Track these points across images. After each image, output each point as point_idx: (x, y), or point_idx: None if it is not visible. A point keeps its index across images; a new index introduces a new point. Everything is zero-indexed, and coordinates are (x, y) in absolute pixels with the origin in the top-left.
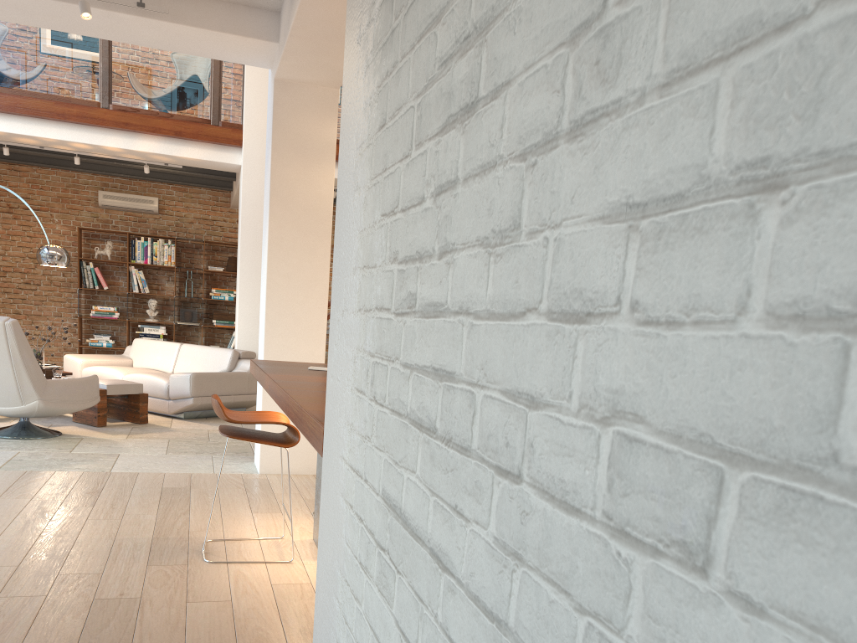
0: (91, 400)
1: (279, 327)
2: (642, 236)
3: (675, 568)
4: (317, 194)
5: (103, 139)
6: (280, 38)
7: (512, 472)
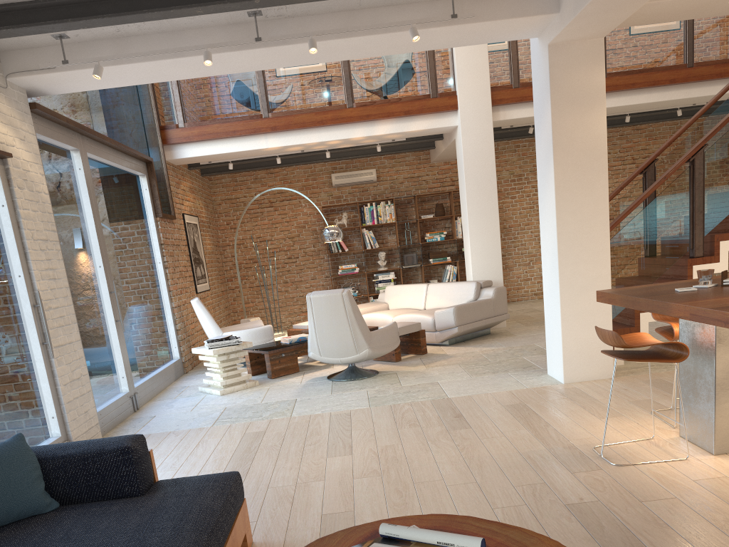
0: (396, 342)
1: (569, 258)
2: None
3: None
4: (592, 135)
5: (351, 132)
6: (564, 8)
7: None
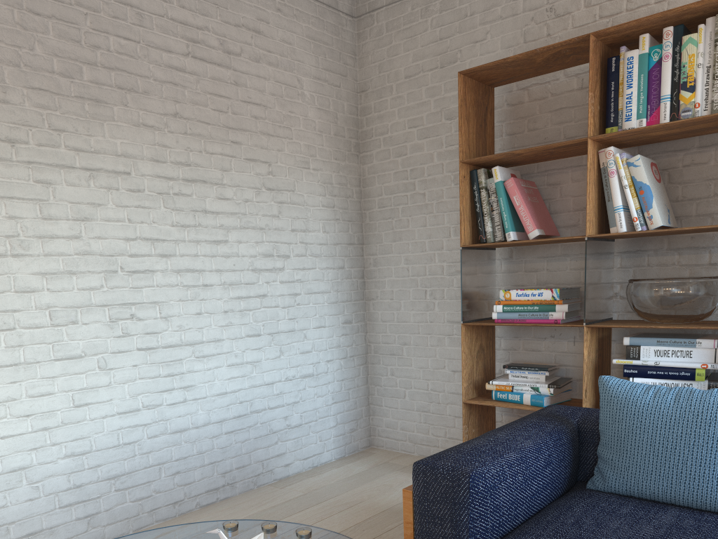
0: None
1: None
2: (47, 278)
3: (72, 325)
4: None
5: None
6: None
7: (10, 328)
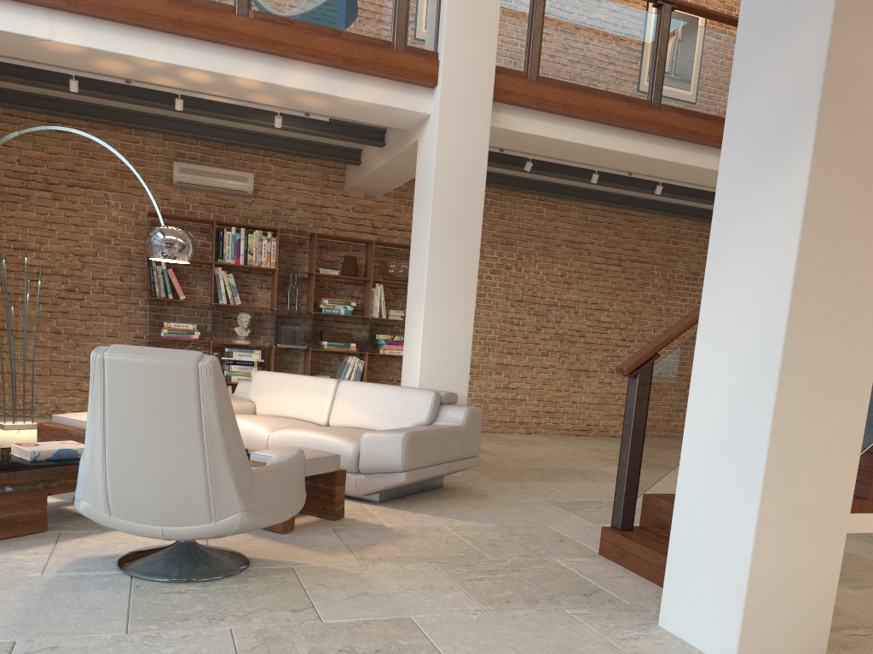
0: (301, 497)
1: (801, 376)
2: None
3: None
4: None
5: (236, 65)
6: None
7: None
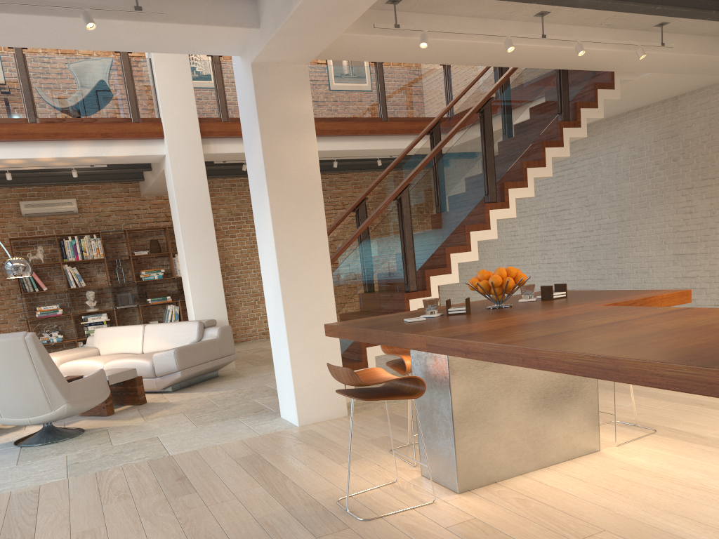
0: (105, 393)
1: (293, 291)
2: None
3: None
4: (305, 164)
5: (36, 152)
6: (264, 23)
7: None
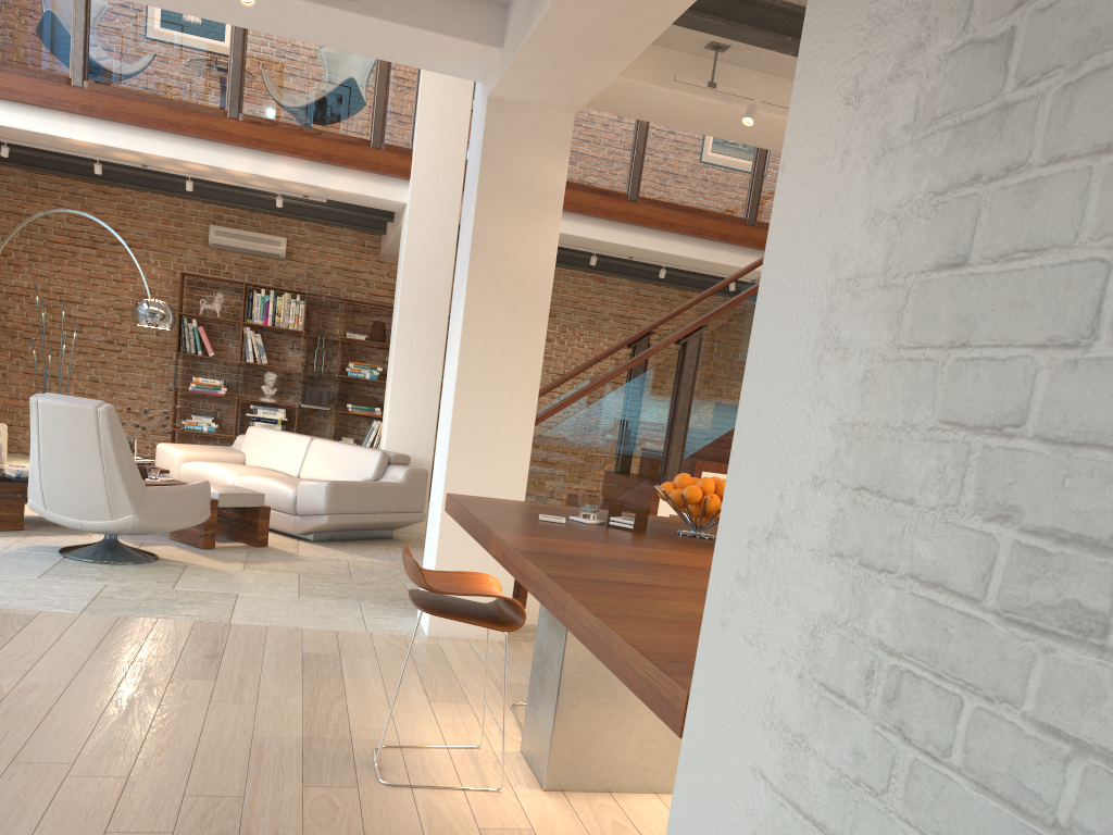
0: (200, 515)
1: (468, 439)
2: None
3: None
4: (534, 259)
5: (227, 160)
6: (506, 43)
7: None
